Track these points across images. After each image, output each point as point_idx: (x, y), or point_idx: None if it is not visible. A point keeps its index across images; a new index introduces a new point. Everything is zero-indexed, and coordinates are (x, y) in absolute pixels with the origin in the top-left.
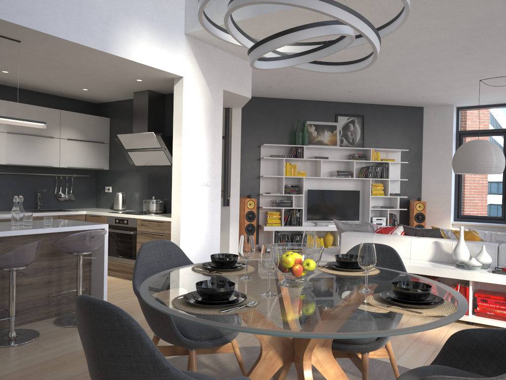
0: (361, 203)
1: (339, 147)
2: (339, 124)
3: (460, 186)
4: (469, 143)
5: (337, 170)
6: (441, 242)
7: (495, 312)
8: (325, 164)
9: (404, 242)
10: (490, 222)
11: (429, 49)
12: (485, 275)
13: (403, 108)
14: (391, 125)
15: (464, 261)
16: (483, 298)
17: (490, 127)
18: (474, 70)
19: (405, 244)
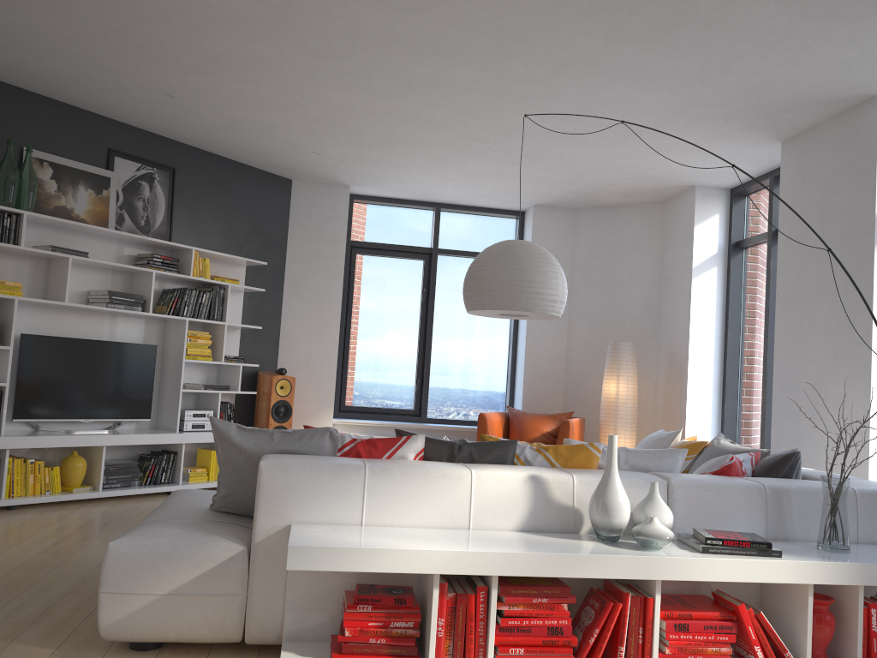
0: (157, 375)
1: (120, 231)
2: (118, 177)
3: (346, 348)
4: (511, 244)
5: (109, 291)
6: (546, 478)
7: (706, 654)
8: (75, 270)
9: (455, 483)
10: (397, 420)
11: (454, 9)
12: (700, 563)
13: (257, 173)
14: (230, 205)
15: (625, 525)
16: (677, 620)
17: (403, 242)
18: (467, 105)
19: (457, 487)
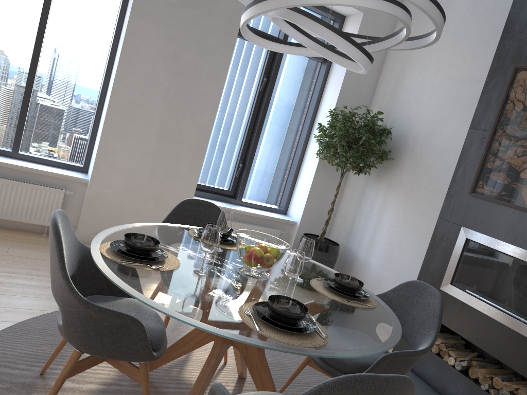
0: None
1: None
2: None
3: None
4: None
5: None
6: None
7: None
8: None
9: None
10: None
11: None
12: None
13: None
14: None
15: None
16: None
17: None
18: None
19: None
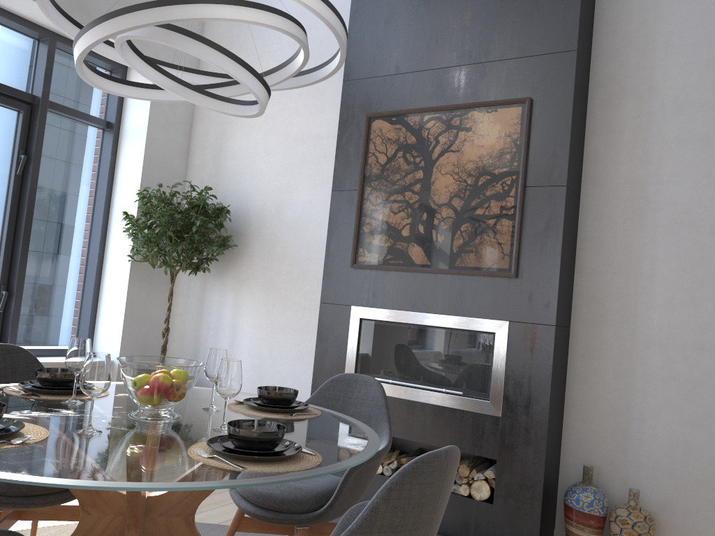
0: None
1: None
2: None
3: None
4: None
5: None
6: None
7: None
8: None
9: None
10: None
11: None
12: None
13: None
14: None
15: None
16: None
17: None
18: None
19: None
